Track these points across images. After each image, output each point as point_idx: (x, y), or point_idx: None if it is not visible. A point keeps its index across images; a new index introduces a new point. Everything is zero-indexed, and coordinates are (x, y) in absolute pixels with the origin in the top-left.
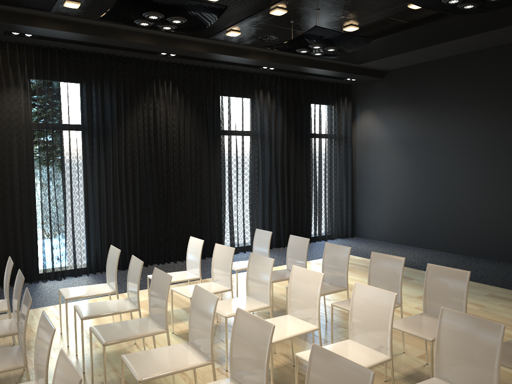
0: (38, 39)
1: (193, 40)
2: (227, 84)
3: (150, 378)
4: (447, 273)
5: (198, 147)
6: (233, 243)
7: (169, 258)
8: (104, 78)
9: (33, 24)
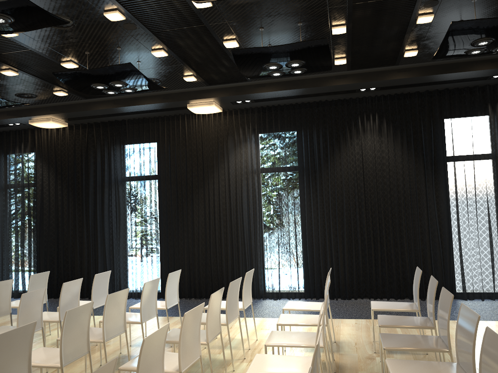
0: (256, 102)
1: (382, 70)
2: (446, 105)
3: (126, 369)
4: (496, 344)
5: (412, 177)
6: (463, 287)
7: (380, 294)
8: (313, 123)
9: (241, 92)
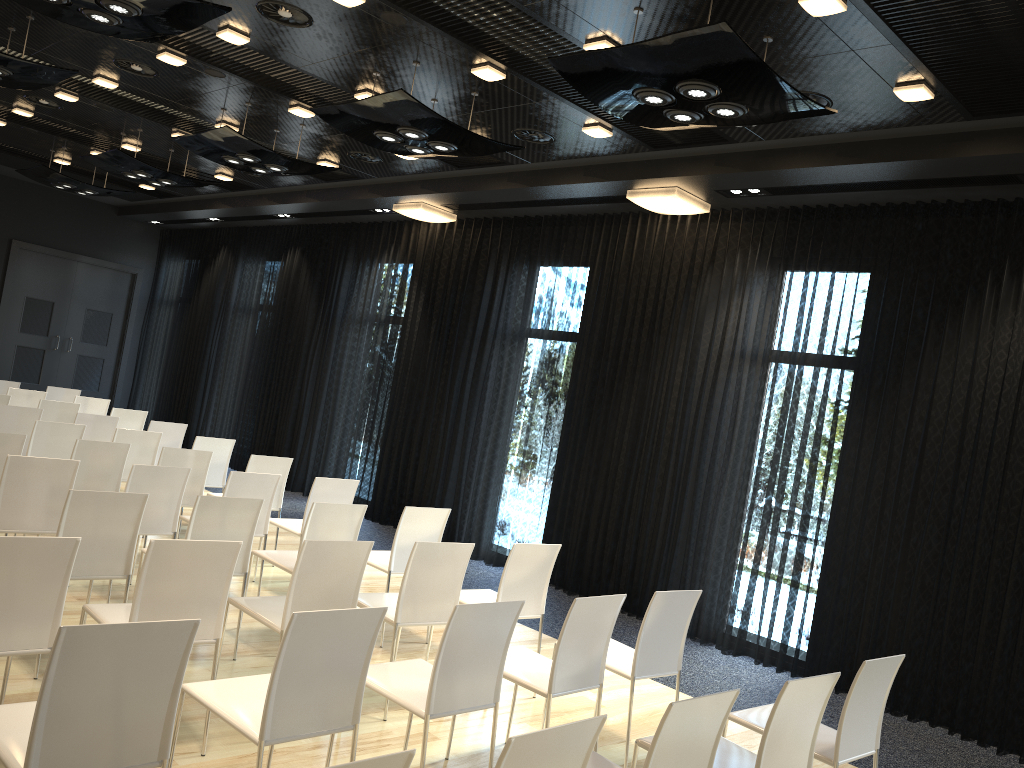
0: (775, 195)
1: None
2: None
3: (88, 610)
4: None
5: None
6: None
7: (979, 731)
8: (906, 257)
9: (721, 169)
